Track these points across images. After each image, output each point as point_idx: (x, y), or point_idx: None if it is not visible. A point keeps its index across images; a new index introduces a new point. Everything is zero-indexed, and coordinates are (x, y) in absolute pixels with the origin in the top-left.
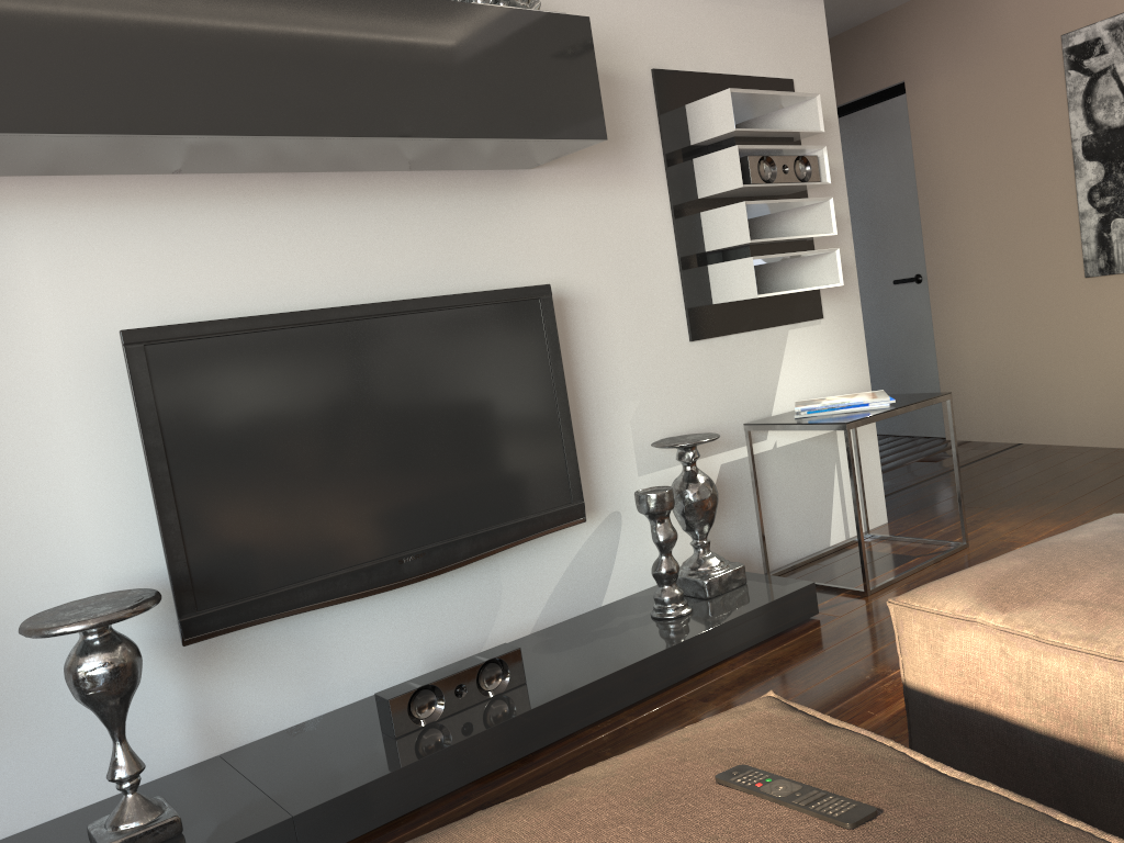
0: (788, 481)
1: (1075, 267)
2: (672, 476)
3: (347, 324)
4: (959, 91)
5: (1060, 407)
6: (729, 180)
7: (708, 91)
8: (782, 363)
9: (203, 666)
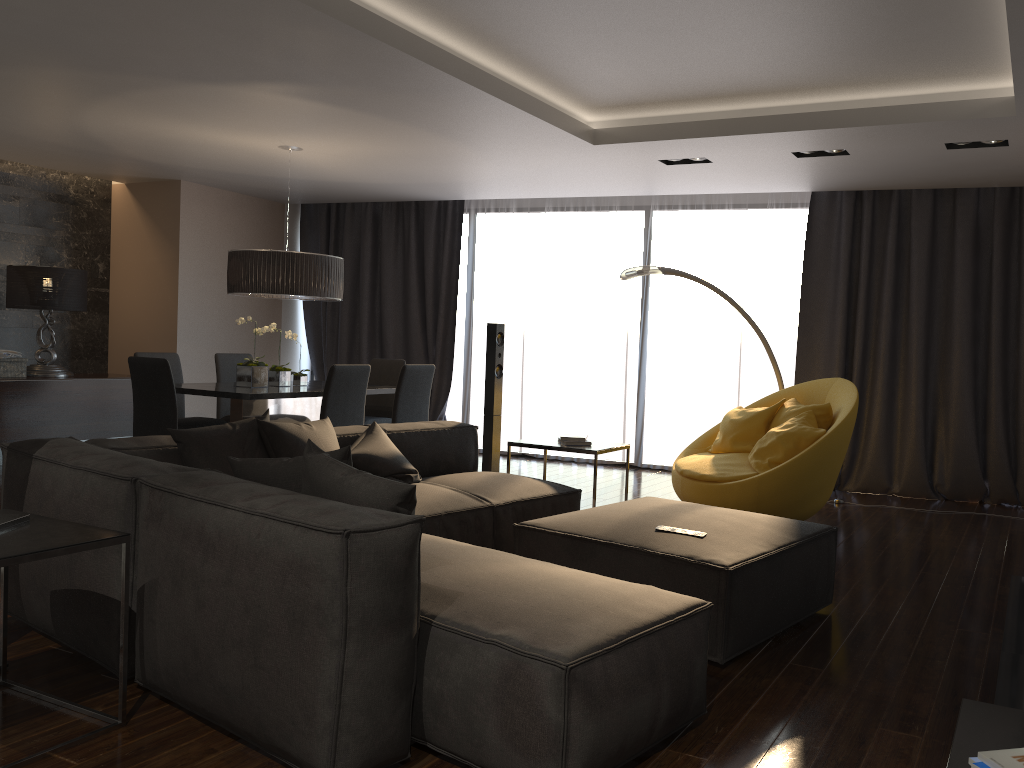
0: None
1: None
2: None
3: None
4: None
5: None
6: None
7: None
8: None
9: None
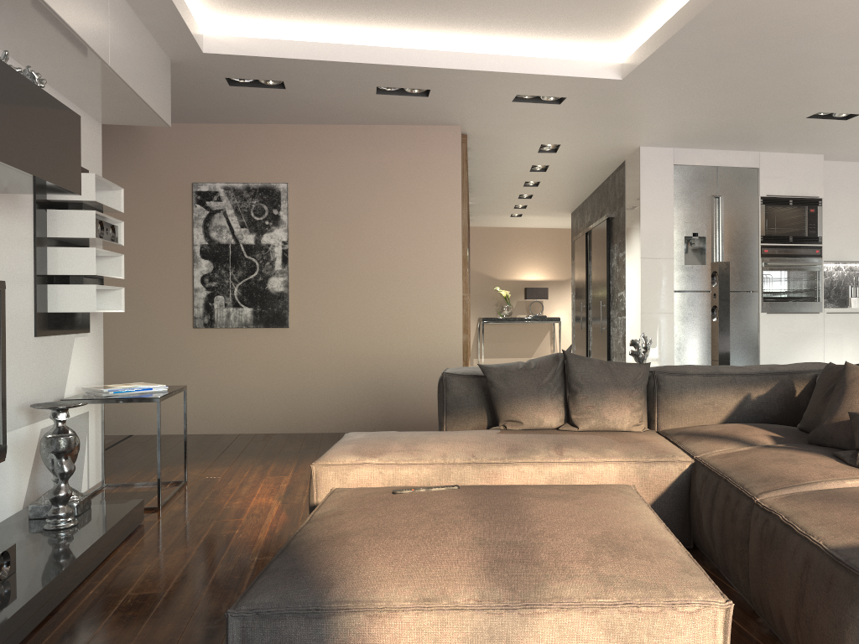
0: None
1: (186, 320)
2: (19, 435)
3: None
4: None
5: (166, 409)
6: (83, 231)
7: None
8: (71, 360)
9: None
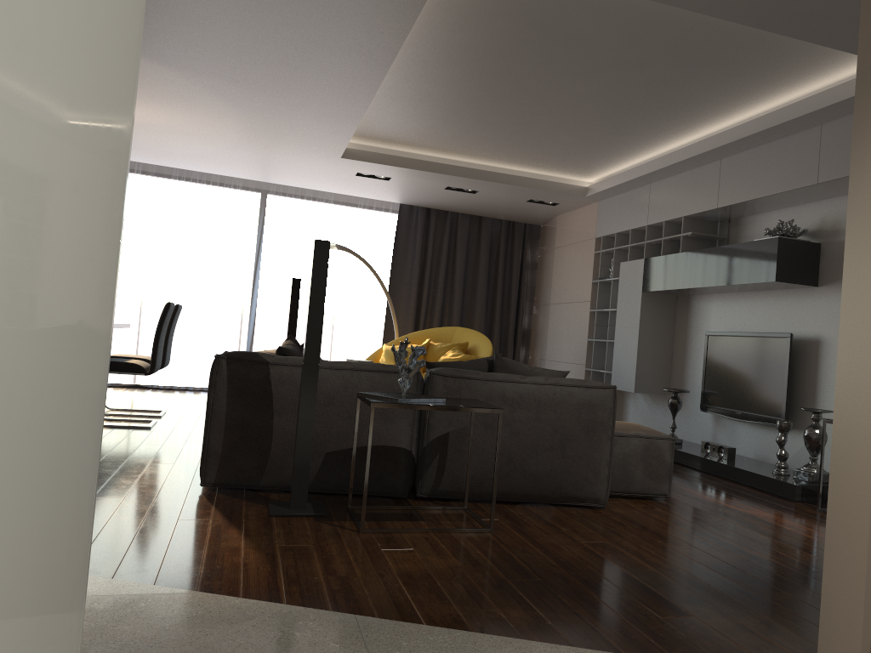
0: None
1: None
2: None
3: (740, 337)
4: None
5: None
6: None
7: None
8: None
9: (716, 423)
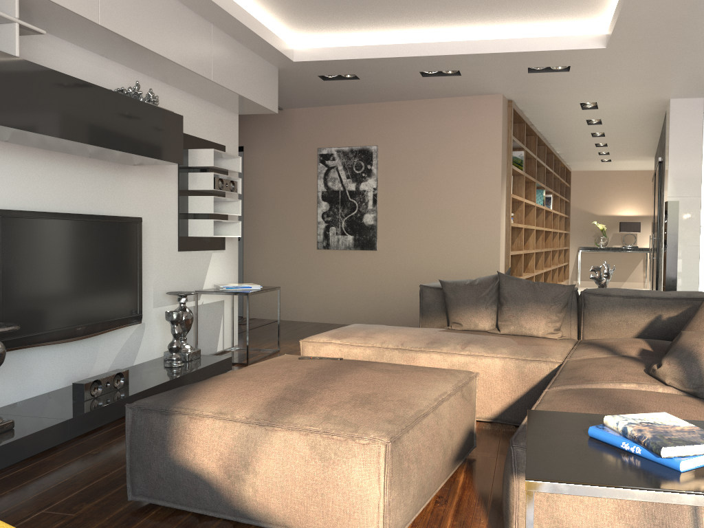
0: (205, 319)
1: (313, 244)
2: (165, 310)
3: (71, 221)
4: (270, 158)
5: (300, 304)
6: (207, 185)
7: (196, 145)
8: (208, 267)
9: None
